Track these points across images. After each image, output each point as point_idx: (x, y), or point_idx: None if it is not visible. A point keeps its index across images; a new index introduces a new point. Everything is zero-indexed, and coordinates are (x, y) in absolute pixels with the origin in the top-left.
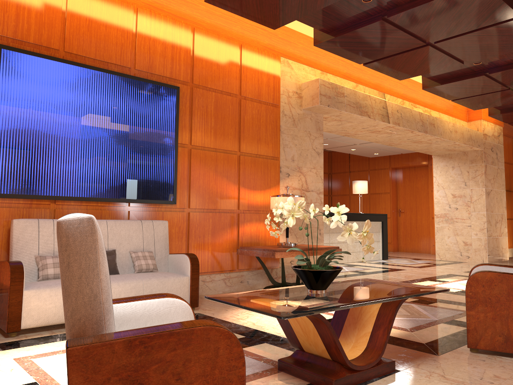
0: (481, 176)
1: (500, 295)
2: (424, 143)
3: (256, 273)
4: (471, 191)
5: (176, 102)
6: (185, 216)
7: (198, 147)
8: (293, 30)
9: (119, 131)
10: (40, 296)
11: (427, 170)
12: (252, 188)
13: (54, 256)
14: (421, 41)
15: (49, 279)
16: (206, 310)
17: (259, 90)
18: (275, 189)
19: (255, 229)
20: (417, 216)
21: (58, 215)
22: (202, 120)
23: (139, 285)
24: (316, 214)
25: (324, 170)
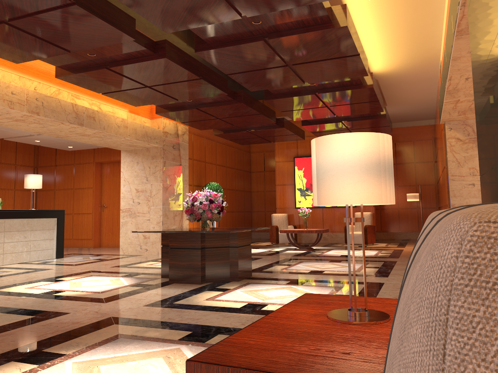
0: (160, 172)
1: None
2: (95, 137)
3: None
4: (151, 186)
5: None
6: None
7: None
8: None
9: None
10: None
11: None
12: None
13: None
14: None
15: None
16: None
17: None
18: None
19: None
20: (119, 211)
21: None
22: None
23: None
24: None
25: (29, 163)
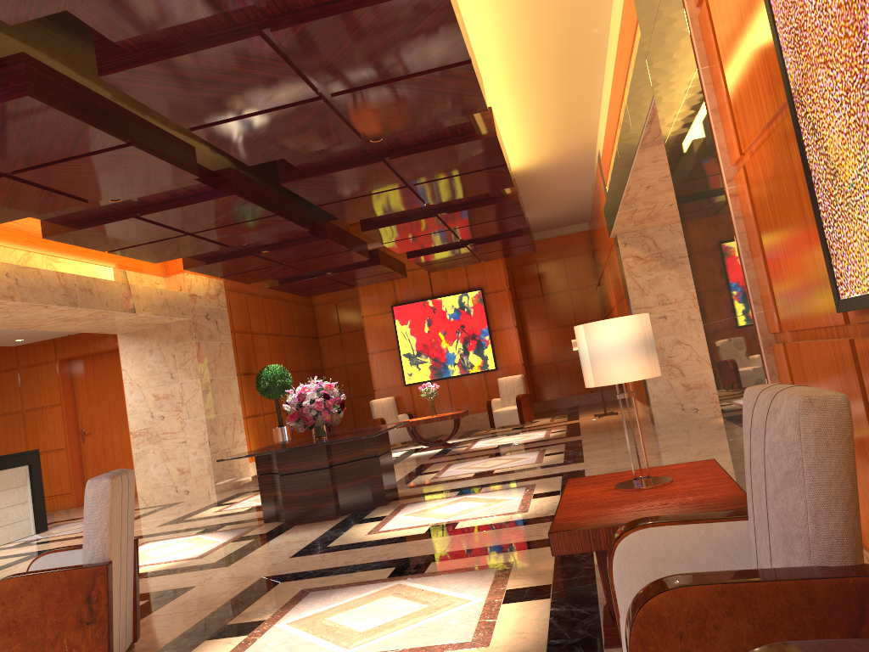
0: (194, 361)
1: (31, 610)
2: (86, 320)
3: None
4: (181, 386)
5: None
6: None
7: None
8: None
9: None
10: None
11: None
12: None
13: None
14: None
15: None
16: None
17: None
18: None
19: None
20: (114, 436)
21: None
22: None
23: None
24: None
25: None
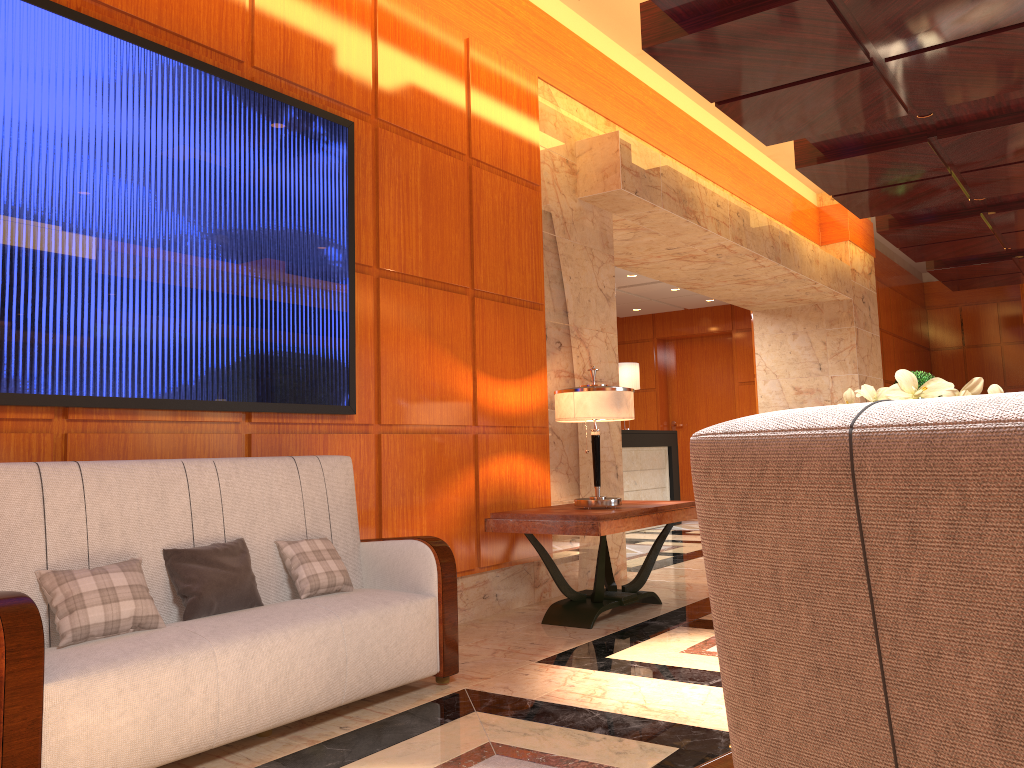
0: (851, 351)
1: None
2: (758, 285)
3: (511, 573)
4: (831, 381)
5: (348, 160)
6: (371, 445)
7: (391, 275)
8: (557, 23)
9: (226, 222)
10: (91, 696)
11: (727, 342)
12: (500, 375)
13: (97, 569)
14: (863, 55)
15: (91, 639)
16: (477, 679)
17: (504, 148)
18: (540, 377)
19: (508, 471)
20: None
21: (77, 452)
22: (399, 208)
23: (333, 634)
24: (609, 433)
25: None
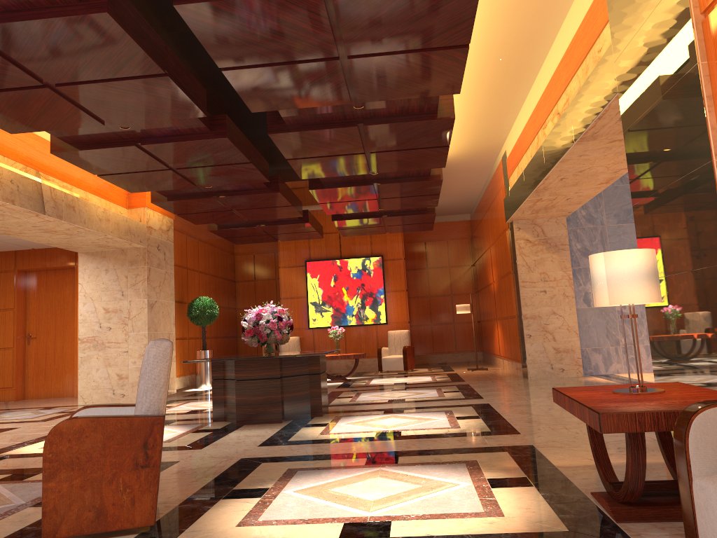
0: (143, 283)
1: (93, 449)
2: (62, 234)
3: None
4: (129, 304)
5: None
6: None
7: None
8: None
9: None
10: None
11: (74, 274)
12: None
13: None
14: (34, 79)
15: None
16: None
17: None
18: None
19: None
20: (57, 342)
21: None
22: None
23: None
24: None
25: None
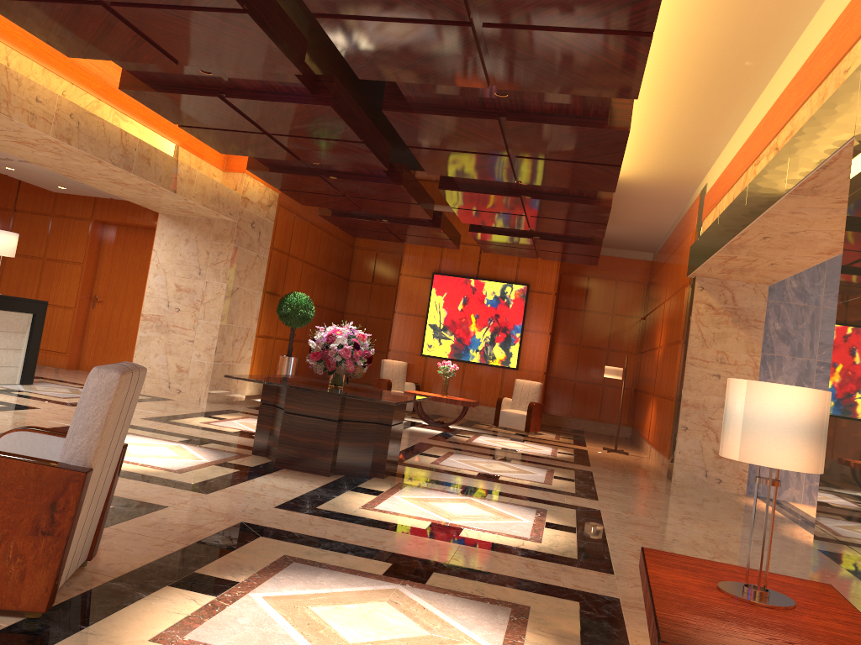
0: (226, 264)
1: None
2: (134, 189)
3: None
4: (206, 285)
5: None
6: None
7: None
8: None
9: None
10: None
11: None
12: None
13: None
14: None
15: None
16: None
17: None
18: None
19: None
20: (124, 312)
21: None
22: None
23: None
24: None
25: None
